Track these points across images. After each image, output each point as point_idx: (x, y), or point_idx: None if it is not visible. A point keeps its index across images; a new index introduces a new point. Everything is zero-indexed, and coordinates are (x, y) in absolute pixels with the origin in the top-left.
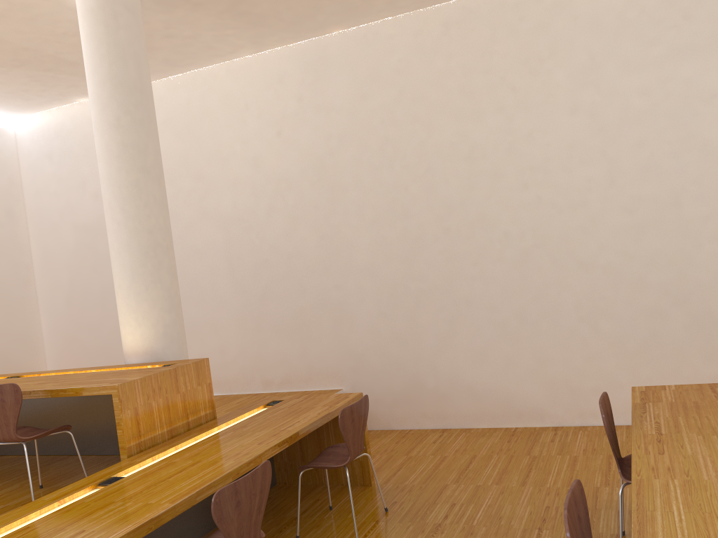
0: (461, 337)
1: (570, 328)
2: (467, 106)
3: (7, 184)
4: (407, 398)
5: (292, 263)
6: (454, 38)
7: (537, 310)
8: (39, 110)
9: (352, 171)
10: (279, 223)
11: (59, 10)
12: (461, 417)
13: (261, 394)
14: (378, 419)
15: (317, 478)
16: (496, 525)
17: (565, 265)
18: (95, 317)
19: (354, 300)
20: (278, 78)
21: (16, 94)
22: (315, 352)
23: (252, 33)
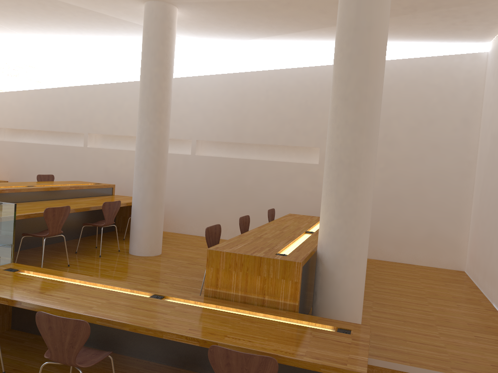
0: None
1: None
2: None
3: (468, 97)
4: None
5: None
6: None
7: None
8: (493, 34)
9: None
10: None
11: None
12: None
13: None
14: None
15: None
16: None
17: None
18: (484, 214)
19: None
20: None
21: (452, 28)
22: None
23: None
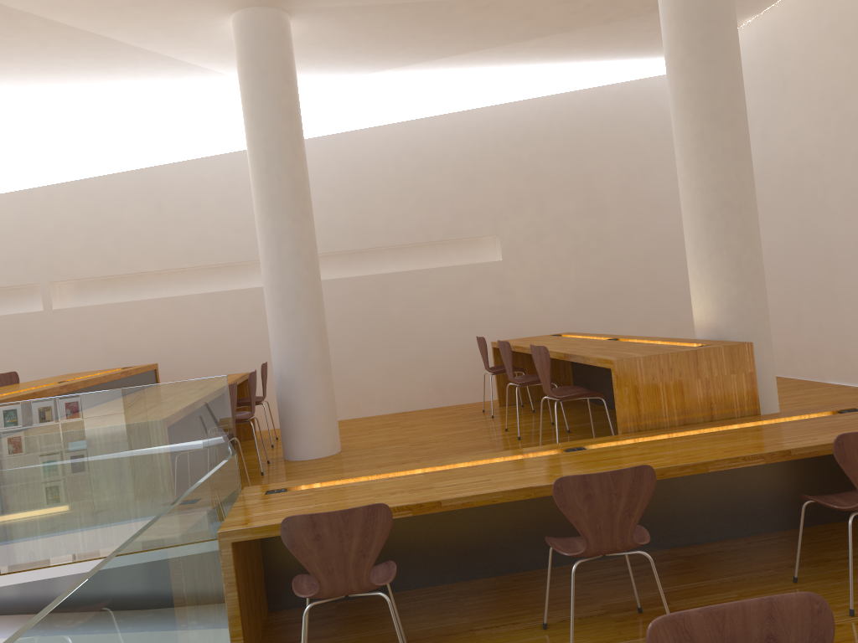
0: None
1: None
2: None
3: None
4: None
5: None
6: None
7: None
8: None
9: None
10: None
11: None
12: None
13: None
14: None
15: None
16: None
17: None
18: None
19: None
20: None
21: None
22: None
23: None
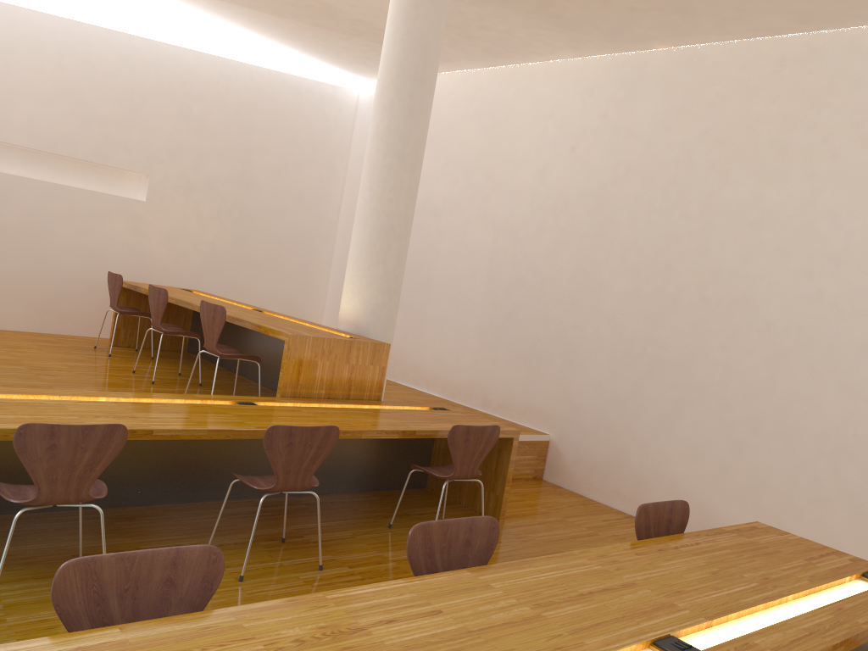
0: (682, 424)
1: (804, 458)
2: (773, 162)
3: (337, 142)
4: (606, 469)
5: (544, 288)
6: (785, 79)
7: (773, 424)
8: None
9: (629, 207)
10: (544, 243)
11: None
12: None
13: (475, 411)
14: (573, 479)
15: (457, 496)
16: None
17: (824, 382)
18: None
19: (589, 346)
20: (590, 89)
21: (359, 59)
22: (536, 387)
23: (567, 36)
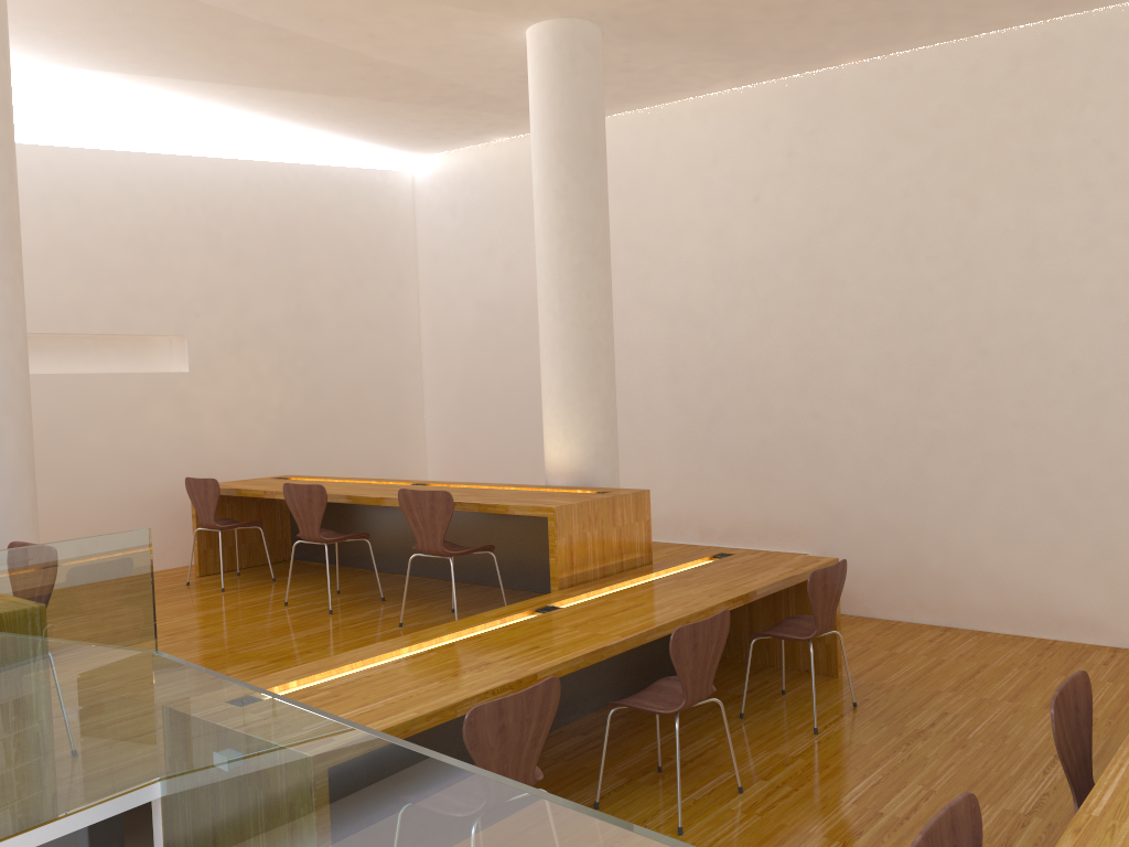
0: (988, 504)
1: None
2: (1035, 177)
3: (400, 243)
4: (898, 579)
5: (756, 377)
6: (1027, 78)
7: (1108, 480)
8: (445, 150)
9: (854, 259)
10: (743, 322)
11: (504, 46)
12: (975, 615)
13: (696, 546)
14: (855, 601)
15: (767, 658)
16: (998, 744)
17: None
18: (491, 421)
19: (837, 436)
20: (763, 124)
21: (425, 132)
22: (775, 500)
23: (734, 65)
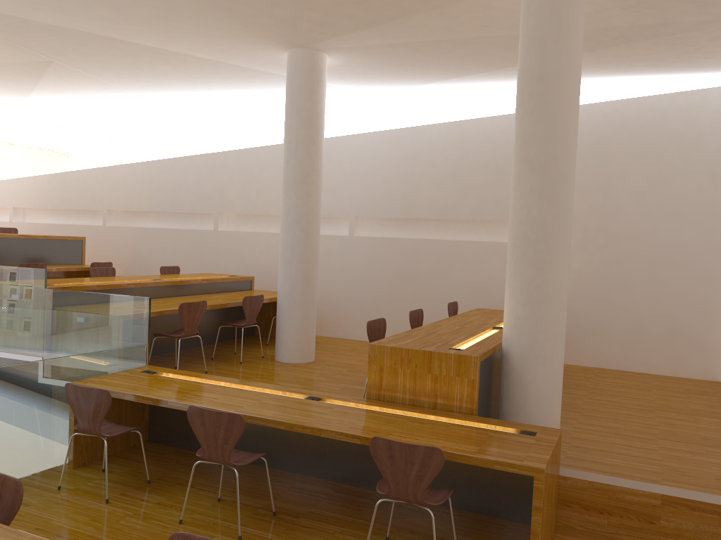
0: None
1: None
2: None
3: (717, 146)
4: None
5: None
6: None
7: None
8: None
9: None
10: None
11: None
12: None
13: None
14: None
15: None
16: None
17: None
18: None
19: None
20: None
21: (685, 57)
22: None
23: None
